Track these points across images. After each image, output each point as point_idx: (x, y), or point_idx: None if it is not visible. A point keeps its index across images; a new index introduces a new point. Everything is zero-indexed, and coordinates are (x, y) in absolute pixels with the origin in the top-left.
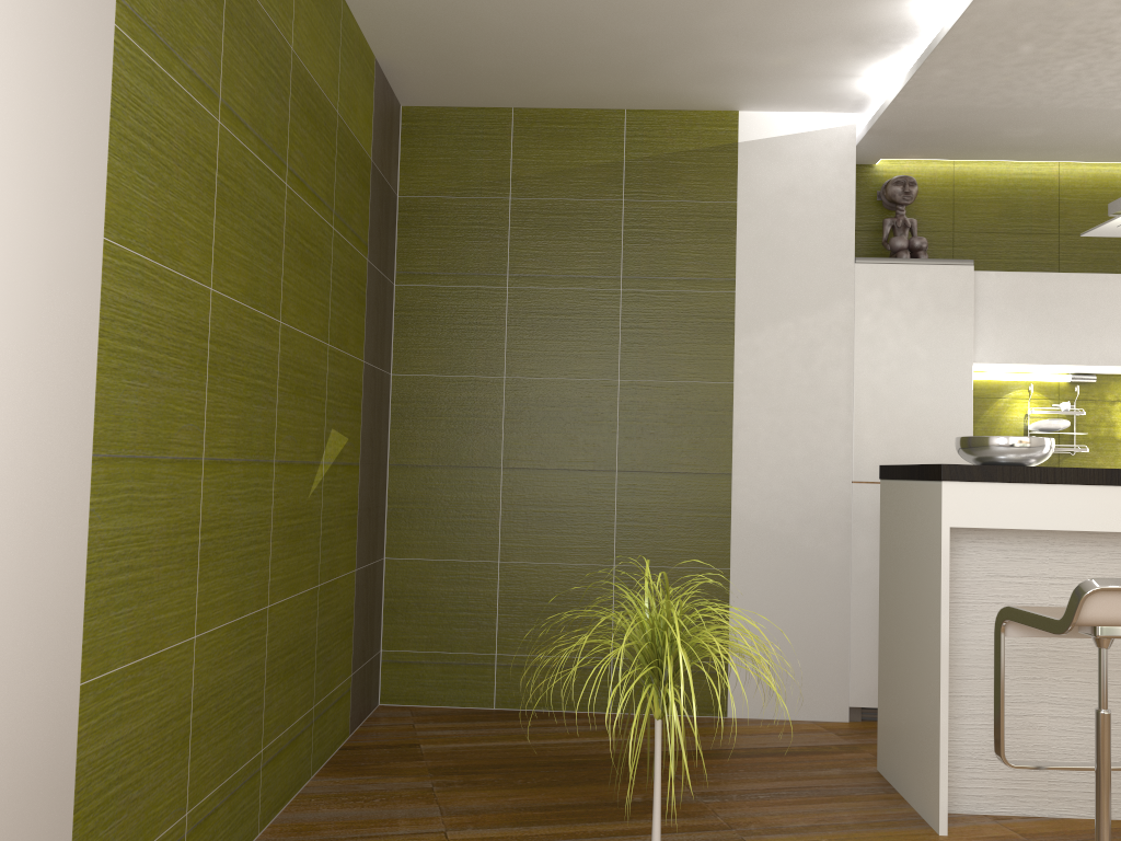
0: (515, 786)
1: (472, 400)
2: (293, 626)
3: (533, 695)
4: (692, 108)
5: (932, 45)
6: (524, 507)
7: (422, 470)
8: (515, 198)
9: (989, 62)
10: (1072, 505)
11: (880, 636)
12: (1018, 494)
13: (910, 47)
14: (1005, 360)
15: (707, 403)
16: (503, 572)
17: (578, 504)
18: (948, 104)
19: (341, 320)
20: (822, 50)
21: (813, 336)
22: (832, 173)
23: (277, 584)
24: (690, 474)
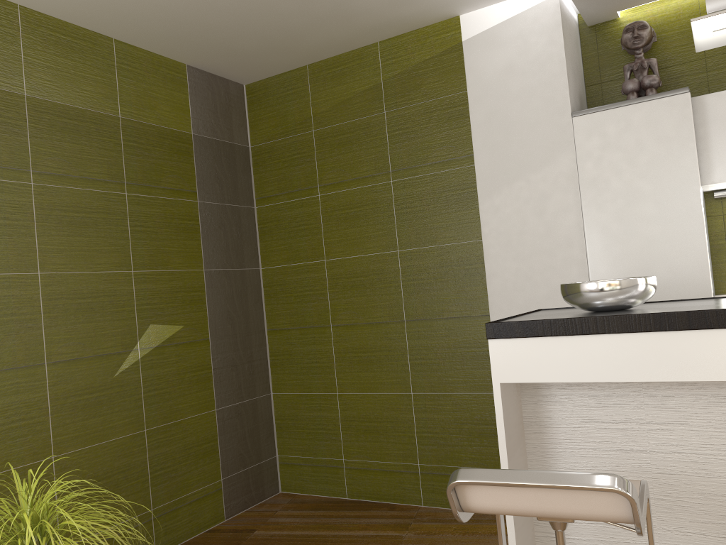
0: None
1: (307, 279)
2: (103, 463)
3: (370, 490)
4: (423, 25)
5: None
6: (348, 353)
7: (285, 331)
8: (316, 130)
9: None
10: (620, 355)
11: None
12: (562, 347)
13: None
14: None
15: (464, 259)
16: (340, 400)
17: (382, 348)
18: None
19: (153, 251)
20: None
21: (543, 189)
22: (542, 43)
23: (67, 440)
24: (457, 318)
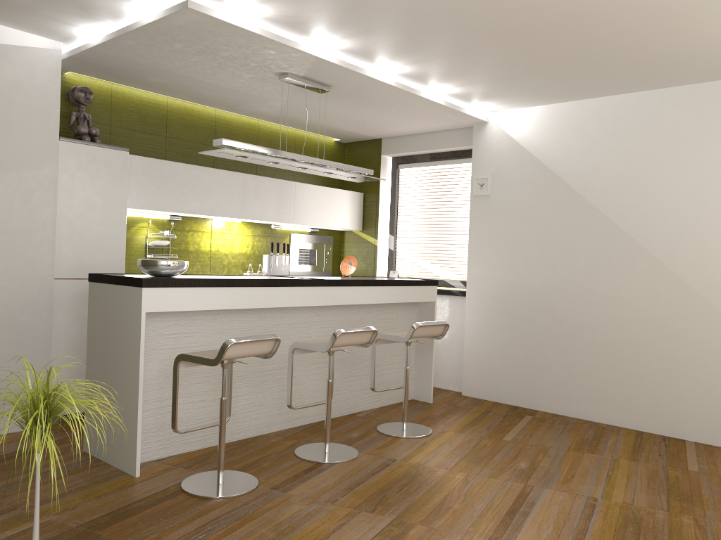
0: None
1: None
2: None
3: None
4: None
5: (129, 28)
6: None
7: None
8: None
9: (156, 45)
10: (202, 297)
11: (88, 374)
12: (179, 293)
13: (112, 22)
14: (142, 207)
15: None
16: None
17: None
18: (125, 57)
19: None
20: (58, 6)
21: (31, 184)
22: (46, 78)
23: None
24: None
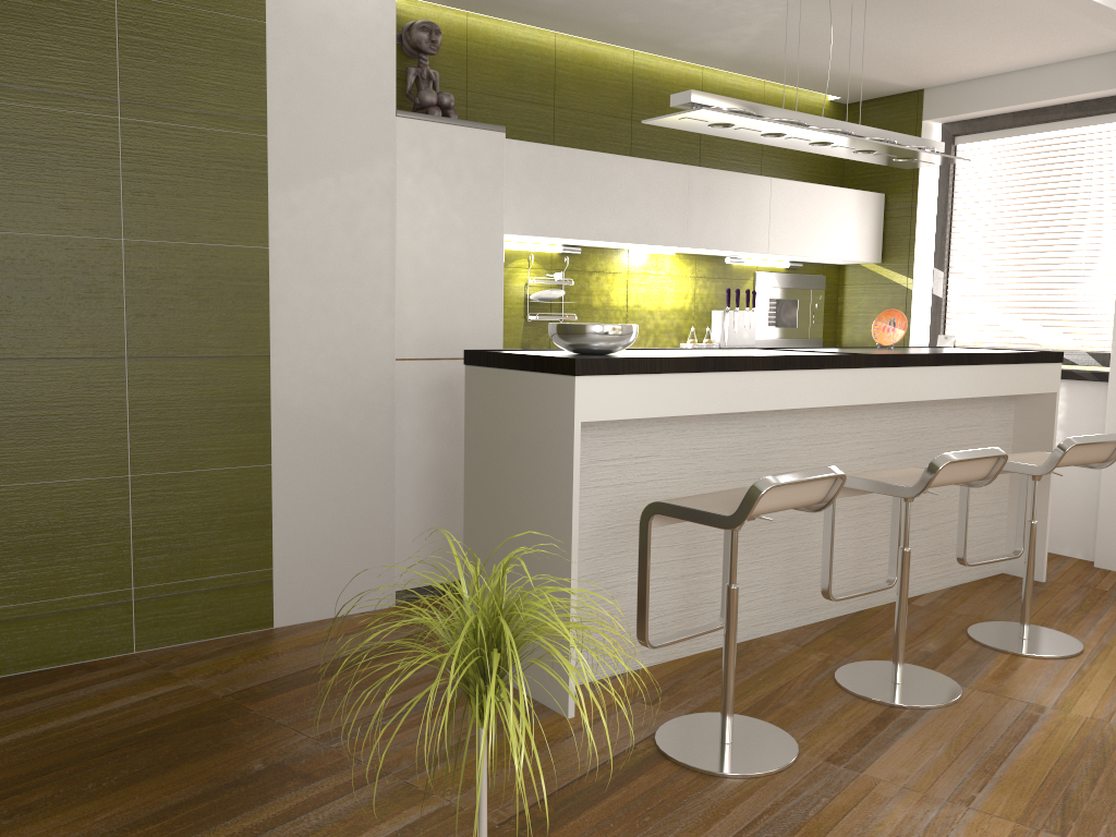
0: (90, 797)
1: None
2: None
3: (27, 654)
4: None
5: None
6: None
7: None
8: None
9: None
10: (671, 392)
11: (467, 527)
12: (634, 385)
13: None
14: (524, 232)
15: (239, 272)
16: None
17: (76, 403)
18: None
19: None
20: None
21: (356, 197)
22: (372, 6)
23: None
24: (221, 358)
